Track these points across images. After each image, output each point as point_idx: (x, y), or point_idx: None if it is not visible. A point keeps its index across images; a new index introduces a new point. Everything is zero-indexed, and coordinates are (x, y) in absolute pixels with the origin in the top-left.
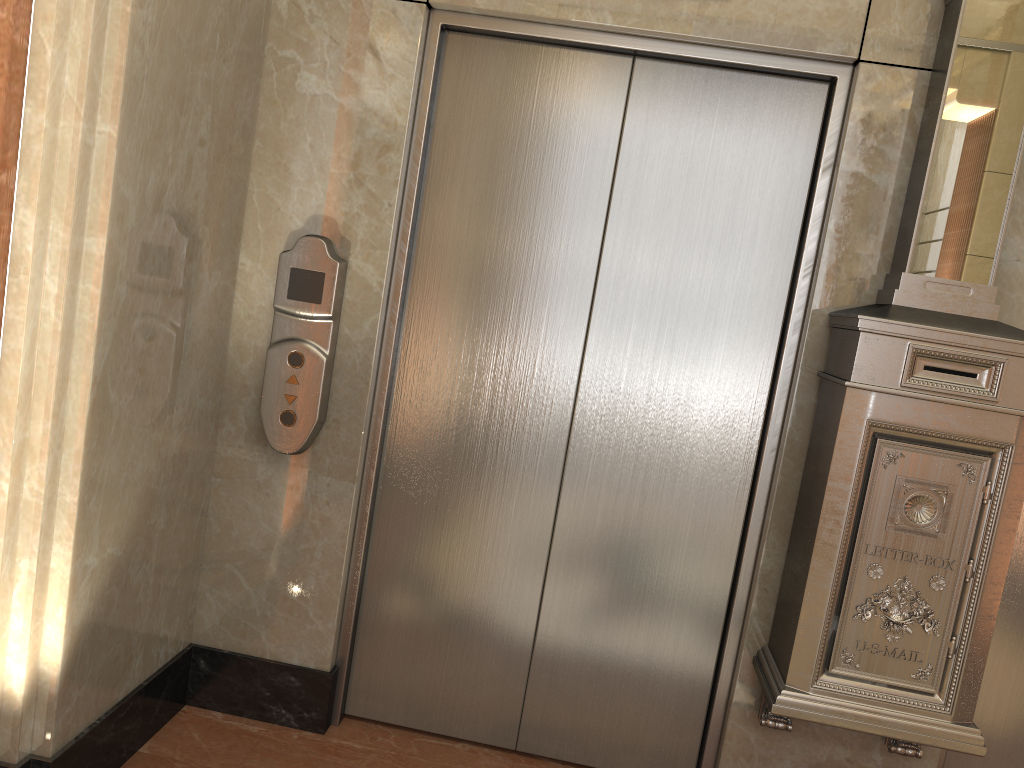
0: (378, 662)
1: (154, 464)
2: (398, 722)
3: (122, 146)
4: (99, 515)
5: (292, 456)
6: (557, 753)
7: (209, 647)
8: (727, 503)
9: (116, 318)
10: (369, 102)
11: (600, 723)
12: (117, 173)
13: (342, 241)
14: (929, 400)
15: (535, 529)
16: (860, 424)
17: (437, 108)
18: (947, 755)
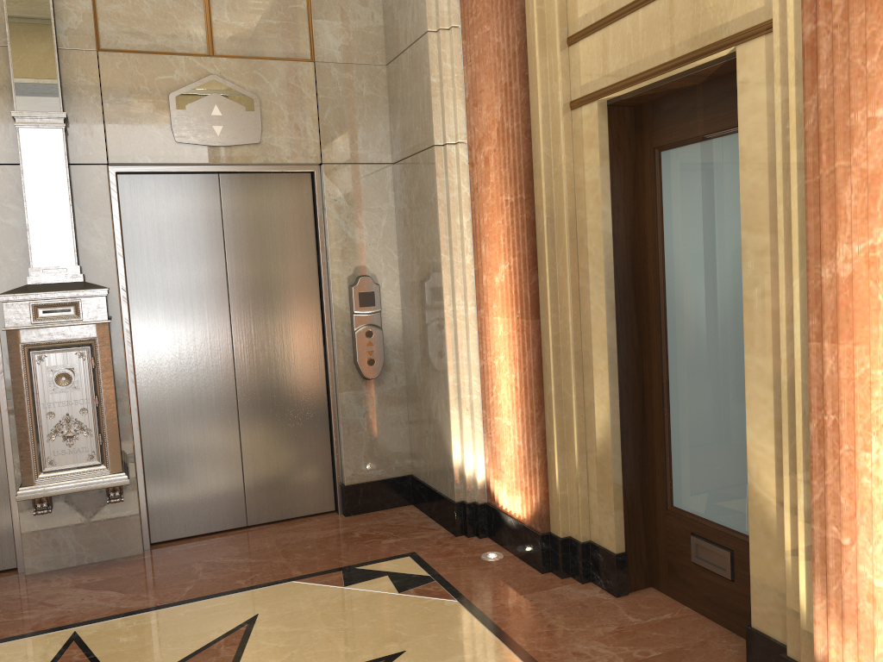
0: None
1: None
2: None
3: None
4: None
5: None
6: None
7: None
8: None
9: None
10: None
11: None
12: None
13: None
14: (48, 327)
15: None
16: (18, 347)
17: None
18: (151, 497)
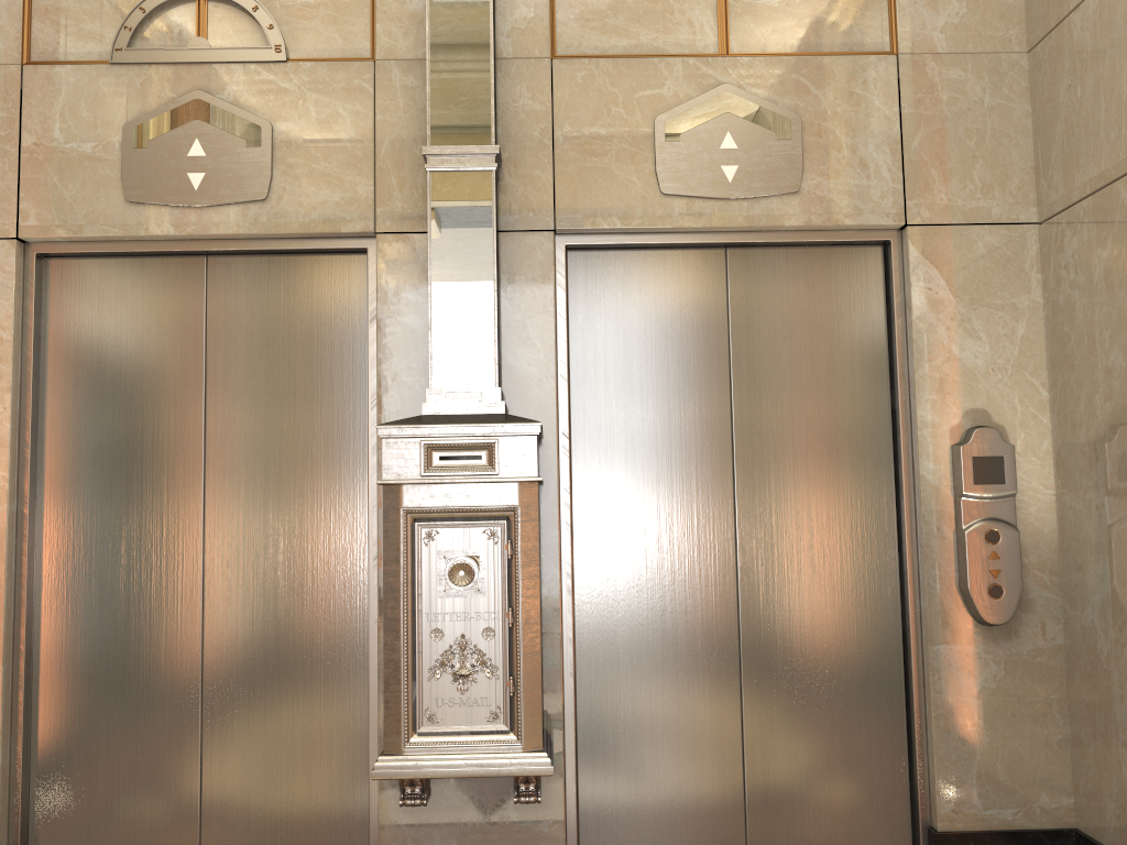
0: (54, 839)
1: None
2: None
3: None
4: None
5: None
6: None
7: None
8: (351, 614)
9: None
10: None
11: None
12: None
13: None
14: (445, 483)
15: (185, 674)
16: (397, 513)
17: (45, 321)
18: (584, 801)
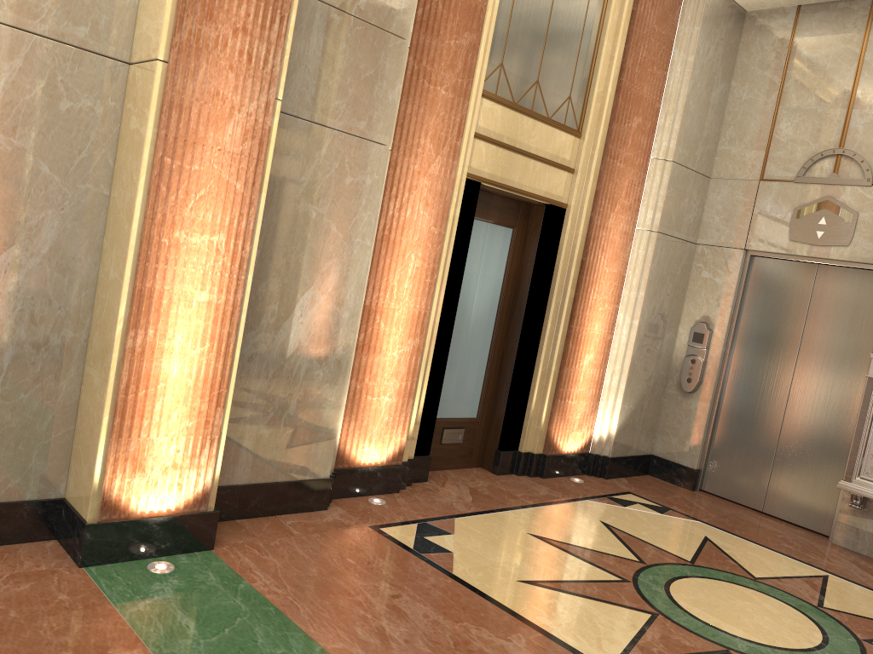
0: (714, 471)
1: (645, 386)
2: (719, 495)
3: (644, 298)
4: (629, 394)
5: (689, 393)
6: (777, 515)
7: (657, 456)
8: (847, 425)
9: (638, 341)
10: (723, 280)
11: (794, 505)
12: (642, 304)
13: (711, 324)
14: None
15: (773, 428)
16: (871, 389)
17: (748, 281)
18: None
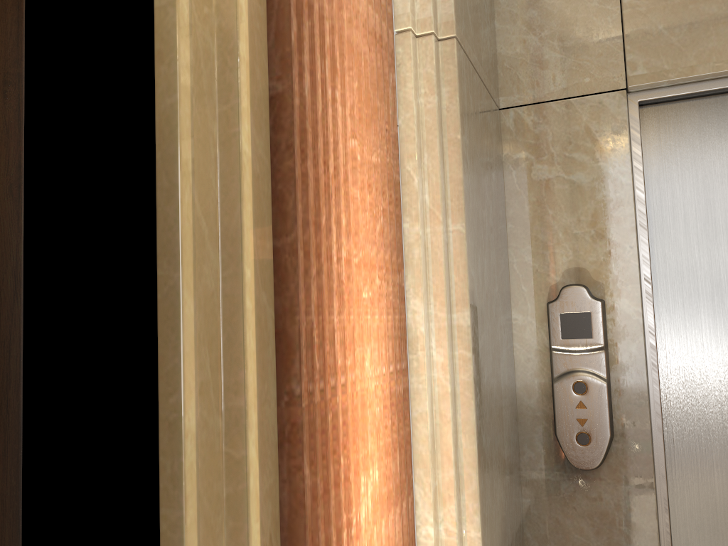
0: None
1: (502, 494)
2: None
3: (467, 238)
4: (489, 545)
5: (589, 471)
6: None
7: None
8: None
9: (478, 374)
10: (594, 173)
11: None
12: (468, 259)
13: (595, 284)
14: None
15: None
16: None
17: (646, 165)
18: None
